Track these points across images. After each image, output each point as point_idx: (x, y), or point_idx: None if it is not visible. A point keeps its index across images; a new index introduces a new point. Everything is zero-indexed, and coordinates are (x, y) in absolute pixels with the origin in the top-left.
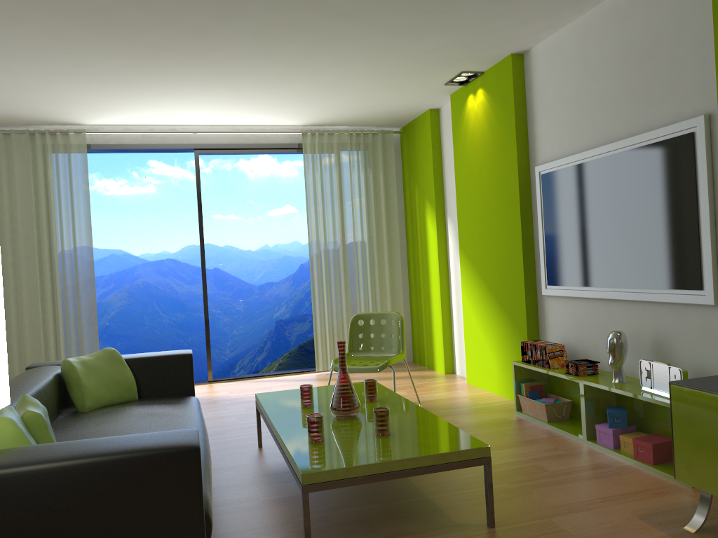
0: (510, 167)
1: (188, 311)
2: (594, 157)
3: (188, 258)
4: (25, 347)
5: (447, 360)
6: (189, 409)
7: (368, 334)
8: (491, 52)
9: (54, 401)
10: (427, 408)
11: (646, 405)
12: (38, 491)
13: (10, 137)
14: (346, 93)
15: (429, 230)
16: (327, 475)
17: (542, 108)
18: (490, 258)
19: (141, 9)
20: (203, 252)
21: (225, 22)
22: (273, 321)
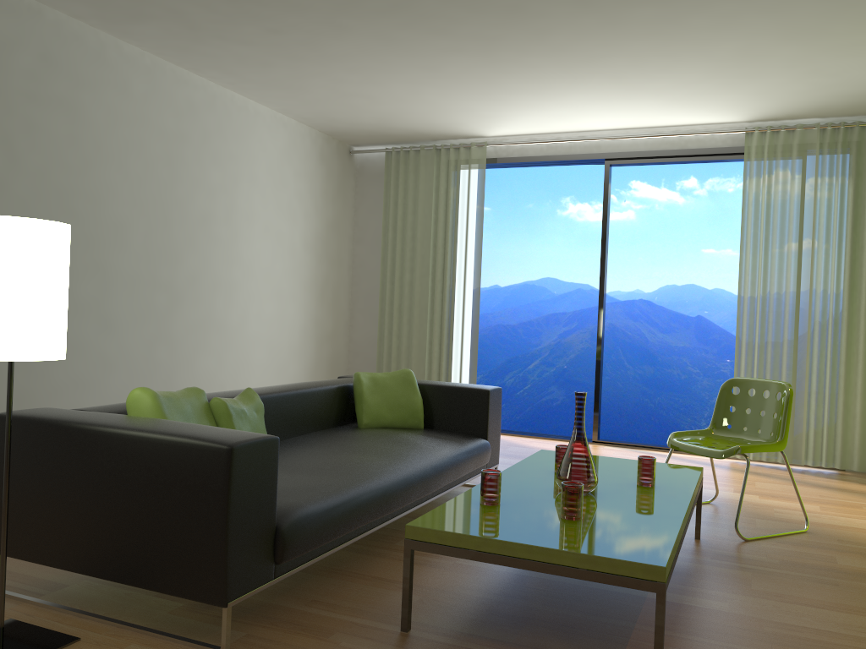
0: None
1: (658, 365)
2: None
3: (665, 301)
4: (411, 367)
5: None
6: (446, 447)
7: (743, 408)
8: None
9: (329, 410)
10: (817, 533)
11: None
12: (111, 452)
13: (419, 154)
14: (773, 68)
15: None
16: (433, 535)
17: None
18: None
19: None
20: (602, 285)
21: None
22: None
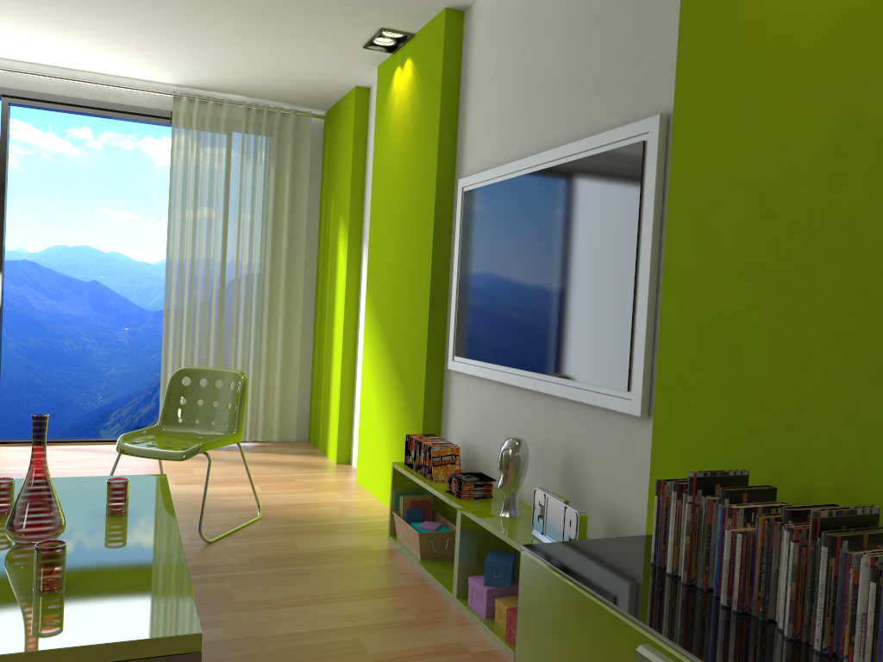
0: (429, 176)
1: (47, 336)
2: (525, 171)
3: (54, 263)
4: None
5: (342, 444)
6: None
7: (195, 400)
8: (415, 0)
9: None
10: (269, 517)
11: None
12: None
13: None
14: (217, 38)
15: (340, 258)
16: None
17: (476, 93)
18: (396, 308)
19: None
20: (1, 251)
21: None
22: None
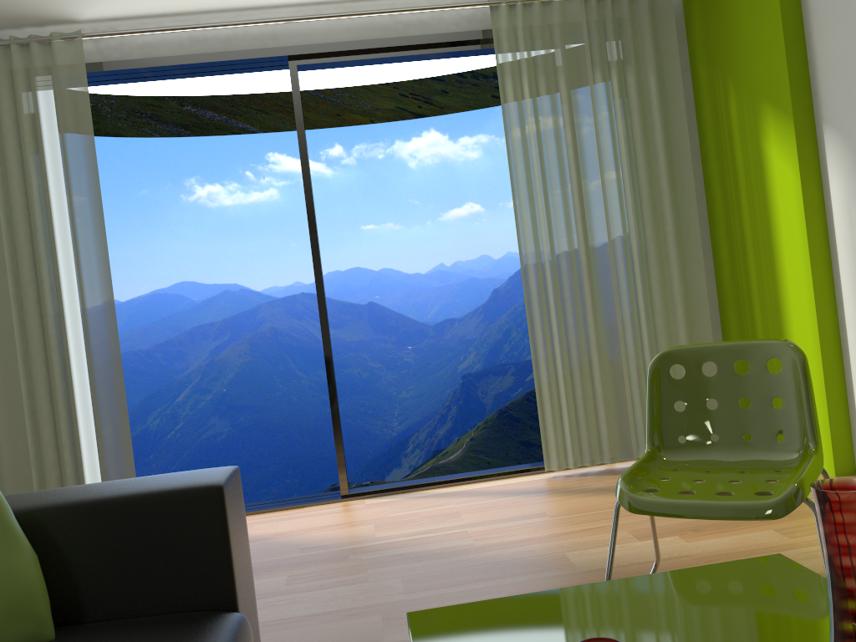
0: None
1: (335, 367)
2: None
3: (330, 291)
4: None
5: (839, 445)
6: None
7: (700, 401)
8: None
9: None
10: None
11: None
12: None
13: None
14: None
15: (774, 167)
16: None
17: None
18: None
19: None
20: (317, 252)
21: None
22: (458, 375)
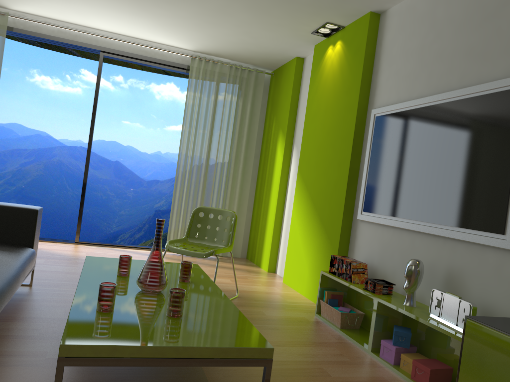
0: (351, 107)
1: (89, 189)
2: (425, 104)
3: (97, 149)
4: None
5: (271, 261)
6: (12, 257)
7: (205, 225)
8: (353, 6)
9: None
10: (242, 296)
11: (429, 330)
12: None
13: None
14: (229, 24)
15: (278, 154)
16: (89, 350)
17: (387, 60)
18: (320, 182)
19: None
20: (91, 136)
21: None
22: (153, 209)
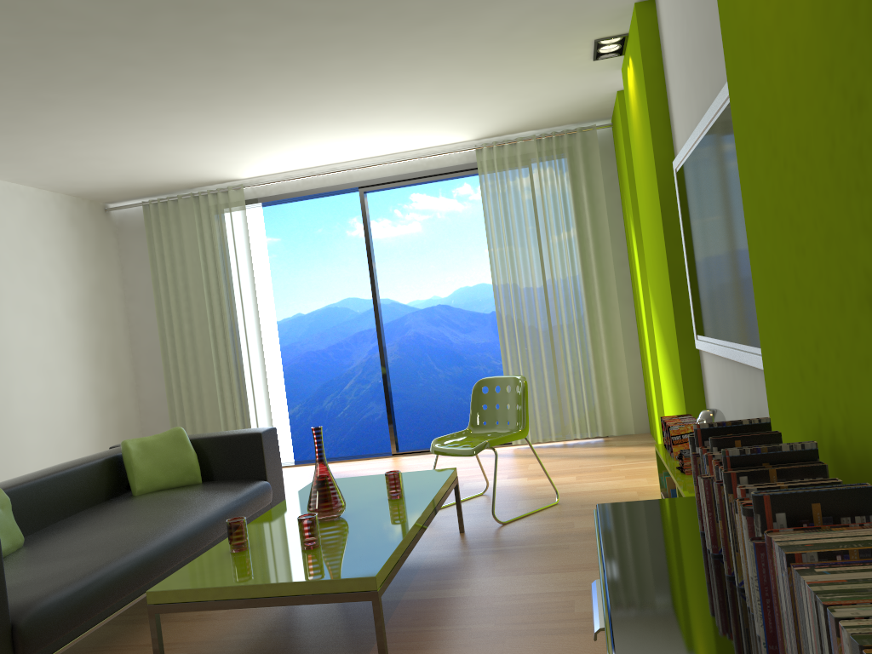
0: (652, 165)
1: (465, 364)
2: (697, 143)
3: (461, 303)
4: (206, 417)
5: None
6: (219, 498)
7: (493, 405)
8: (602, 9)
9: (98, 485)
10: (567, 502)
11: None
12: None
13: (178, 203)
14: (475, 96)
15: (635, 255)
16: (173, 595)
17: (671, 75)
18: (660, 296)
19: (133, 66)
20: (376, 306)
21: (228, 58)
22: None
